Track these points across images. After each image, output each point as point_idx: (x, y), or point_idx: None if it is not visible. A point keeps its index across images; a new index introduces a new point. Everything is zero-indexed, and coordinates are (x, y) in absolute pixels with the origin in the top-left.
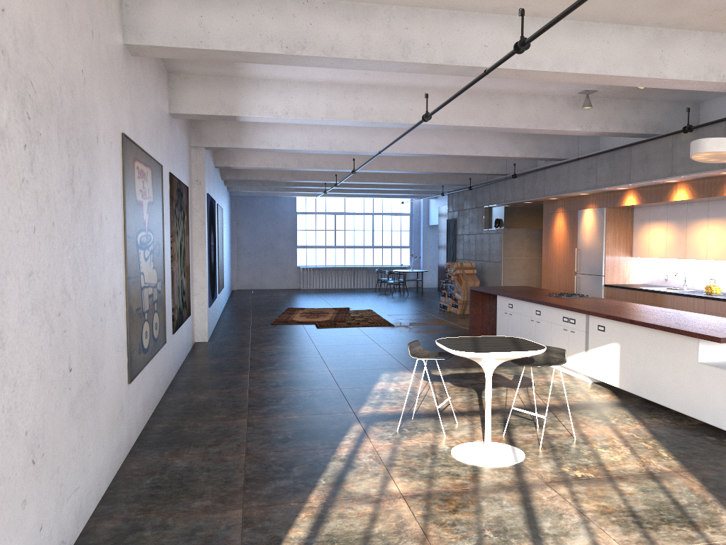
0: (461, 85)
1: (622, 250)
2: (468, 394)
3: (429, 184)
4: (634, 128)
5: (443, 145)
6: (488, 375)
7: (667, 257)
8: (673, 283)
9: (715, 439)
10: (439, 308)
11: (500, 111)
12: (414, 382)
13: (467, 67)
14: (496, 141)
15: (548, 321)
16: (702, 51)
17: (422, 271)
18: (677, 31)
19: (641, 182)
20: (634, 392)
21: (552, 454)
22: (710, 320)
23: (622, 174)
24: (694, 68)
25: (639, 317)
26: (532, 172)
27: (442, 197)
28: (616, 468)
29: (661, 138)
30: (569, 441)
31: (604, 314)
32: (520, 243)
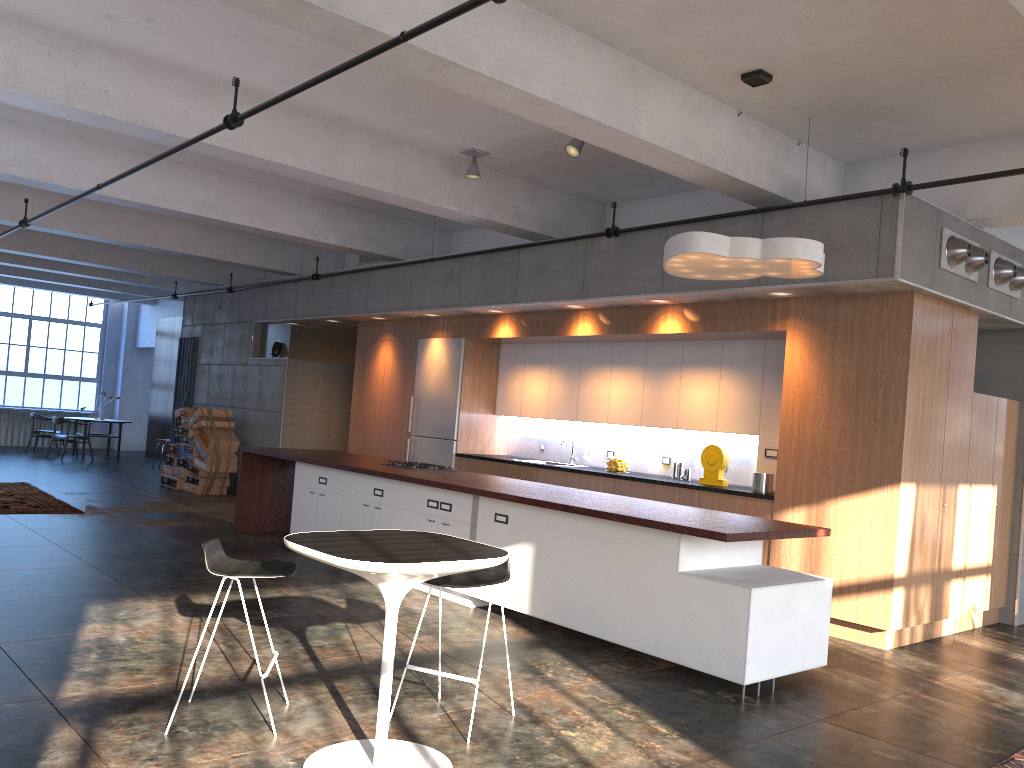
0: (283, 91)
1: (483, 403)
2: (281, 639)
3: (156, 274)
4: (527, 222)
5: (212, 202)
6: (393, 607)
7: (549, 418)
8: (552, 455)
9: (706, 693)
10: (161, 484)
11: (341, 153)
12: (164, 621)
13: (356, 27)
14: (302, 213)
15: (398, 506)
16: (680, 111)
17: (121, 421)
18: (654, 72)
19: (533, 303)
20: (560, 622)
21: (496, 752)
22: (666, 507)
23: (504, 289)
24: (670, 132)
25: (571, 501)
26: (349, 272)
27: (165, 304)
28: (614, 767)
29: (571, 241)
30: (507, 720)
31: (513, 496)
32: (313, 383)
